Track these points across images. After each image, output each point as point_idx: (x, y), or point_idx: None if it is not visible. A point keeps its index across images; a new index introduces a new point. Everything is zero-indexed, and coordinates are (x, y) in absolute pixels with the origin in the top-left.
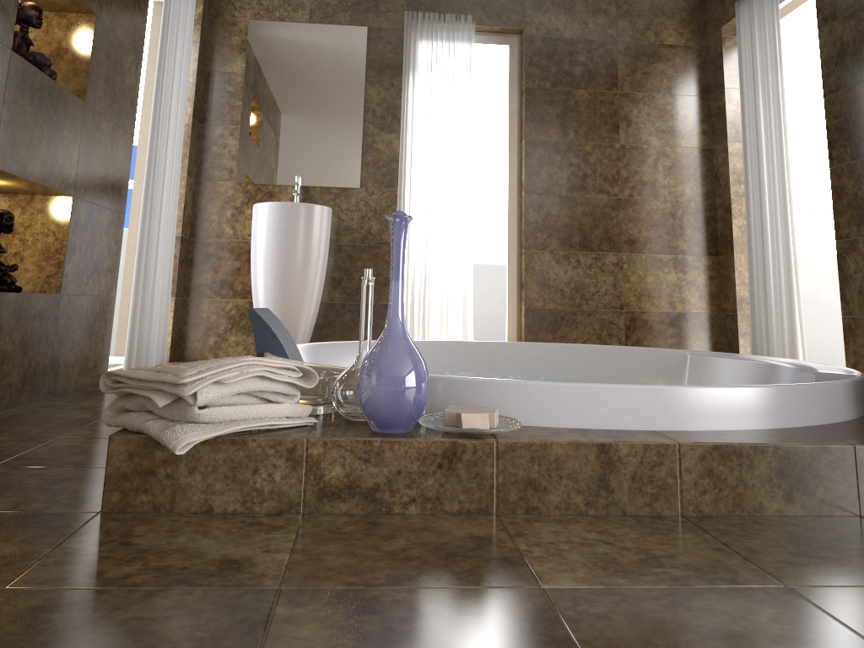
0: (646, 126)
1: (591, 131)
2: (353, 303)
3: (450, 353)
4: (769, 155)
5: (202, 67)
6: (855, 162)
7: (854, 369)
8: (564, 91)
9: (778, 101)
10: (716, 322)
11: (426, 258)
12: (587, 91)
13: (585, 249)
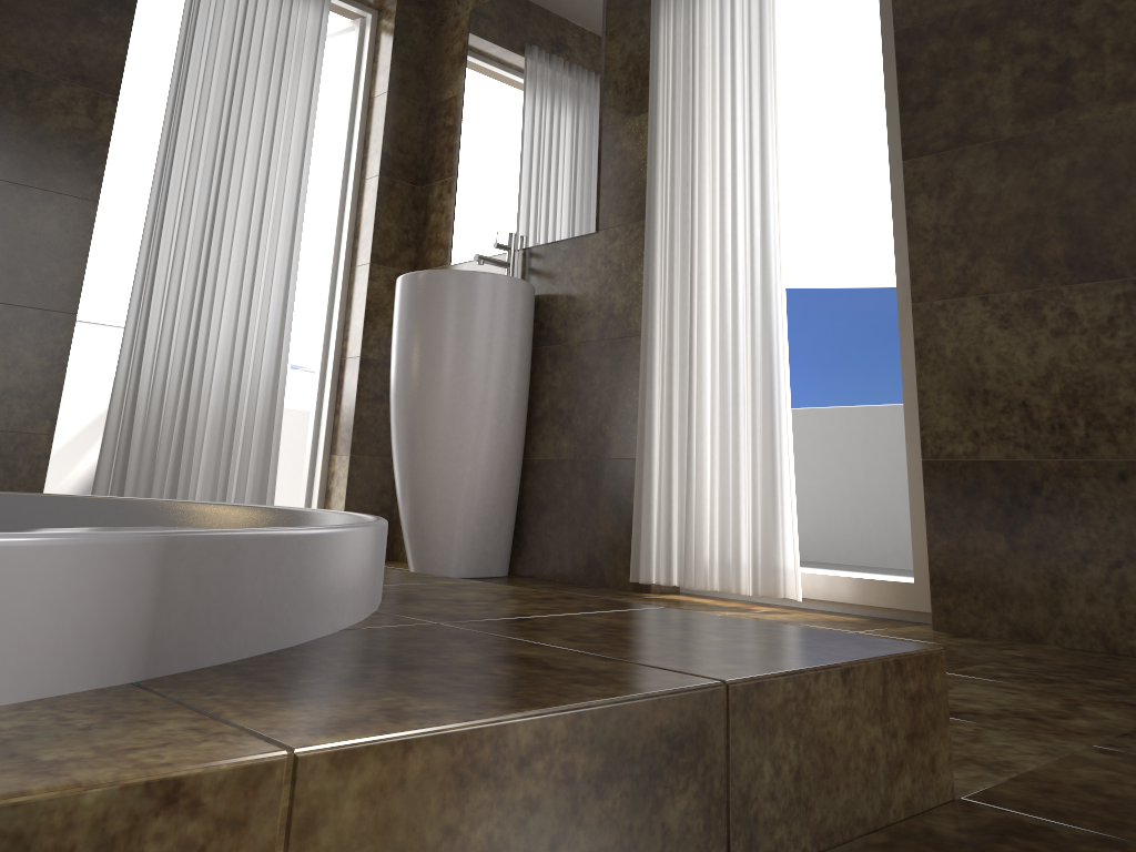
0: None
1: None
2: (587, 459)
3: None
4: None
5: (410, 102)
6: None
7: None
8: None
9: None
10: None
11: (691, 353)
12: None
13: (1087, 274)
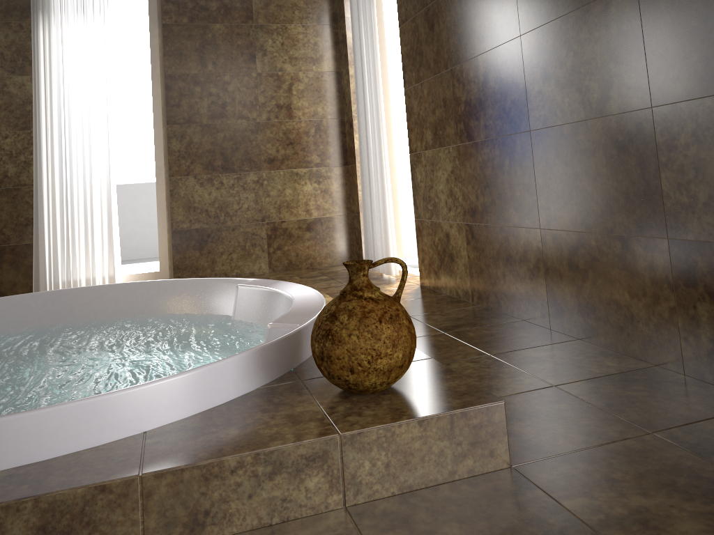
0: (281, 54)
1: (229, 62)
2: None
3: (20, 308)
4: (369, 78)
5: None
6: (418, 85)
7: (317, 311)
8: (201, 26)
9: (372, 30)
10: (347, 223)
11: (67, 195)
12: (224, 25)
13: (227, 171)
